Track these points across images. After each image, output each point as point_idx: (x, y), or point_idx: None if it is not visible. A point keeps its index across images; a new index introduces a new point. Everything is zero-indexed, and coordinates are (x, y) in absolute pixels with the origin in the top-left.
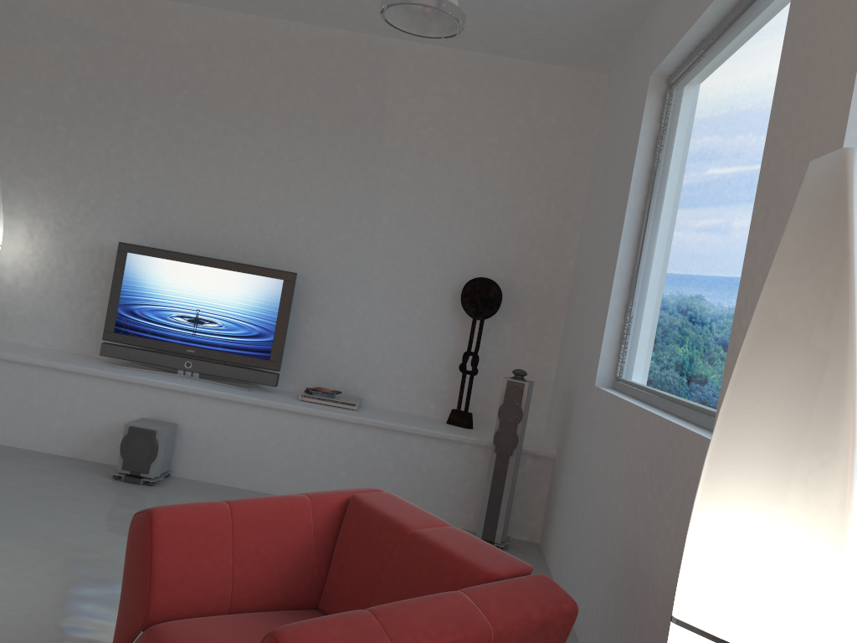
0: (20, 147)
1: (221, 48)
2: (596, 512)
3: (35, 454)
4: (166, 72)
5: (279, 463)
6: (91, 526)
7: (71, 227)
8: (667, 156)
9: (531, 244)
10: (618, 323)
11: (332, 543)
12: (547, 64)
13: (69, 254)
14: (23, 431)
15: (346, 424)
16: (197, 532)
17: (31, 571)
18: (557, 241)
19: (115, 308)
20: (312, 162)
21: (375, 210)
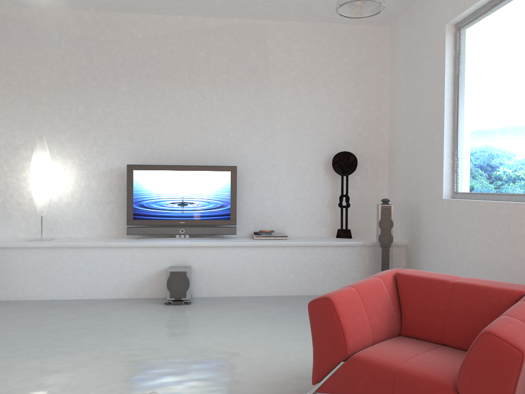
0: (47, 116)
1: (164, 38)
2: (472, 264)
3: (107, 300)
4: (133, 57)
5: (253, 277)
6: (188, 330)
7: (89, 160)
8: (467, 67)
9: (363, 128)
10: (449, 162)
11: (396, 300)
12: (356, 25)
13: (91, 177)
14: (95, 288)
15: (288, 247)
16: (351, 304)
17: (191, 357)
18: (377, 124)
19: (131, 205)
20: (231, 100)
21: (272, 122)
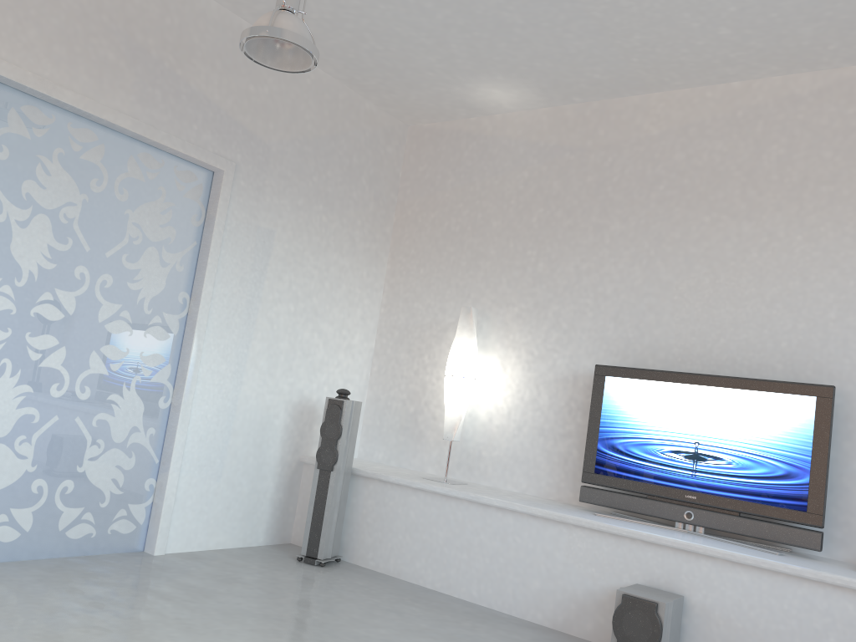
0: (492, 278)
1: (699, 128)
2: None
3: (512, 619)
4: (637, 170)
5: None
6: None
7: (543, 355)
8: None
9: None
10: None
11: None
12: None
13: (541, 386)
14: (499, 590)
15: None
16: None
17: None
18: None
19: (593, 443)
20: (838, 238)
21: None
